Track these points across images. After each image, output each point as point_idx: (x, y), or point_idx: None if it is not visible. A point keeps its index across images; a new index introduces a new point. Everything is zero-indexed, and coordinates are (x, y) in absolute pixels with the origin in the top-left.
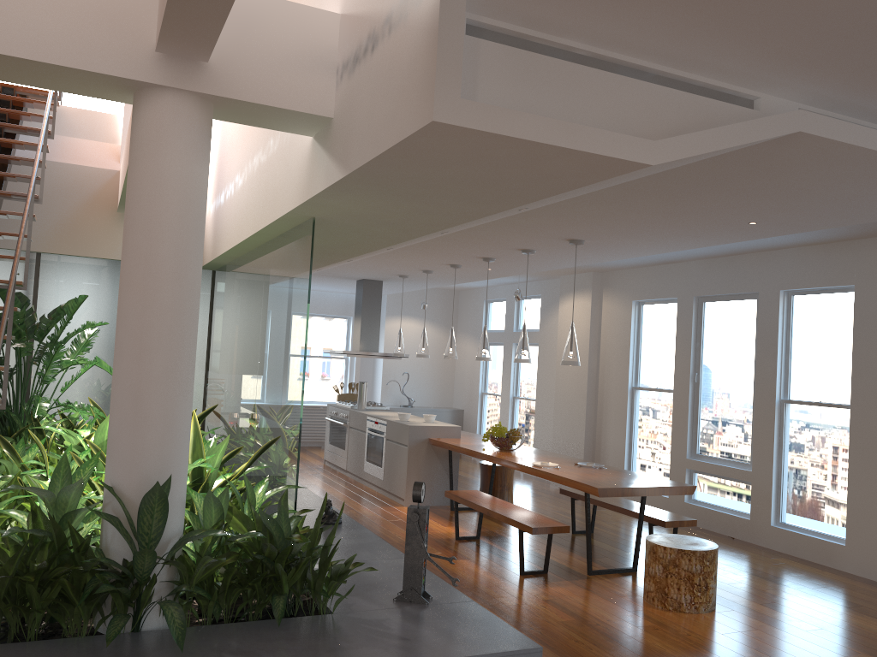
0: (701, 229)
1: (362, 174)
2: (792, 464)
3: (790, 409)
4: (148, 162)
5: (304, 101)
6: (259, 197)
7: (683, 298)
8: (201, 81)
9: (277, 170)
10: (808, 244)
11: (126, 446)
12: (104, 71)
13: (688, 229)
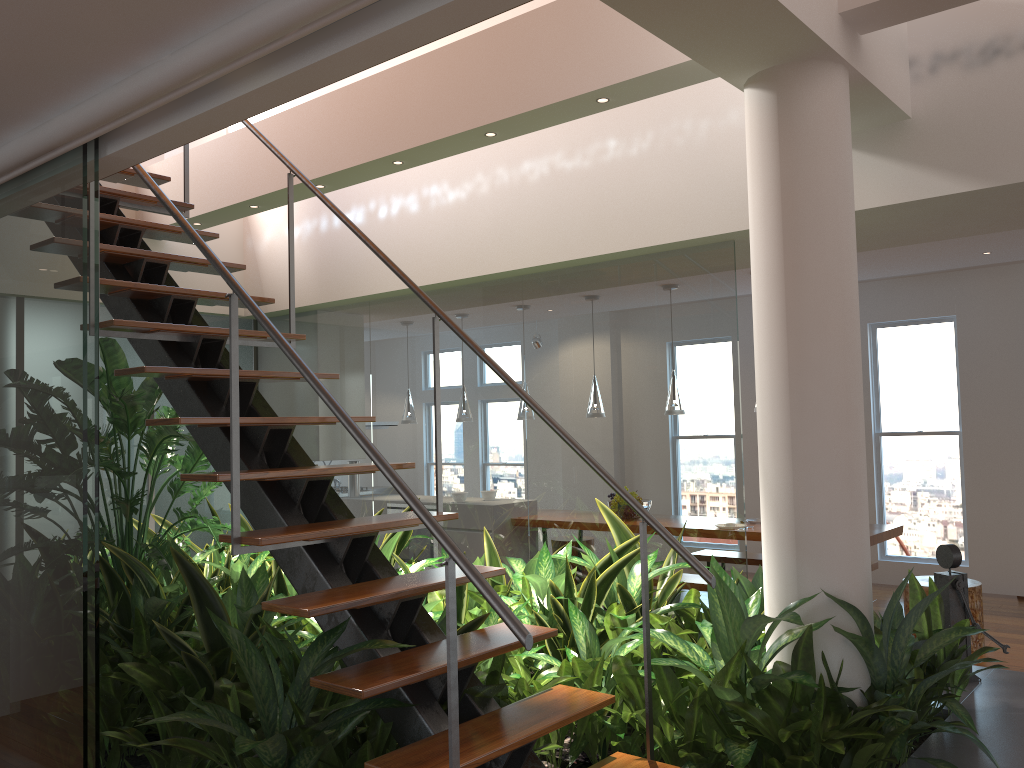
0: (920, 260)
1: (1012, 186)
2: (894, 495)
3: (885, 441)
4: (829, 159)
5: (899, 95)
6: (565, 214)
7: (740, 336)
8: (859, 59)
9: (656, 180)
10: (903, 276)
11: (844, 540)
12: (817, 32)
13: (909, 260)
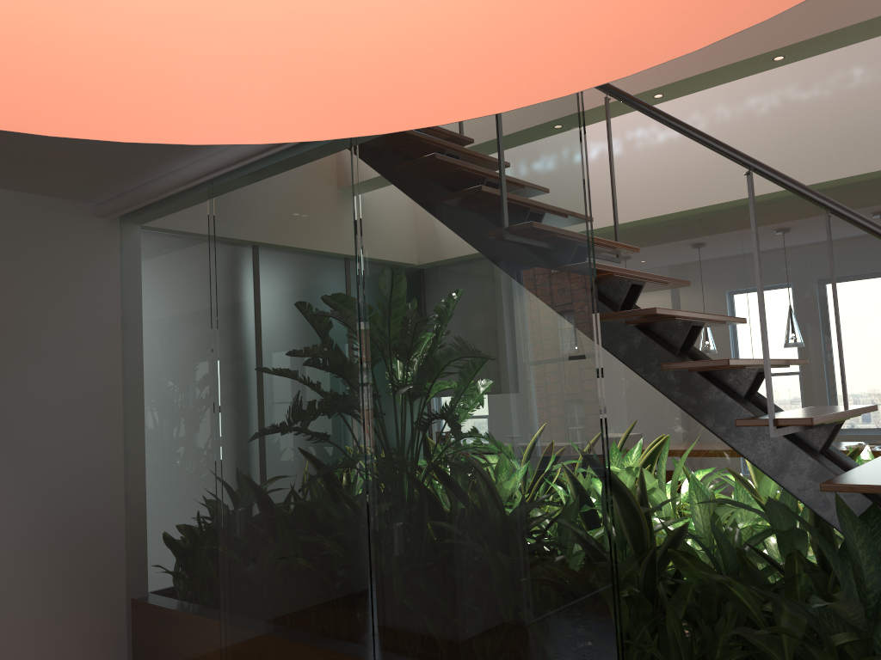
0: None
1: None
2: None
3: None
4: None
5: None
6: (803, 142)
7: None
8: None
9: None
10: None
11: None
12: None
13: None
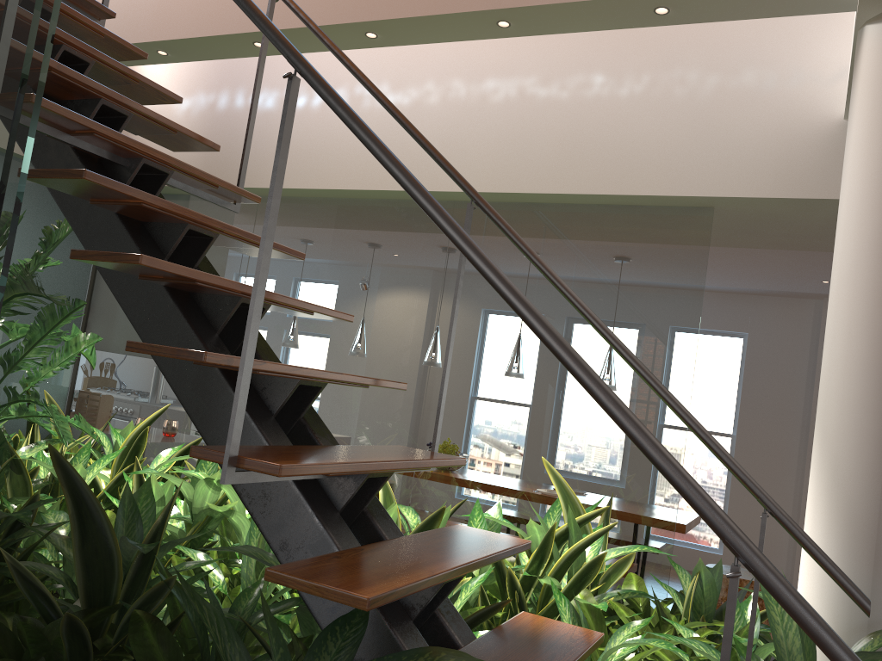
0: (767, 276)
1: None
2: None
3: None
4: None
5: None
6: (528, 144)
7: None
8: None
9: (645, 127)
10: (709, 290)
11: None
12: None
13: (758, 274)
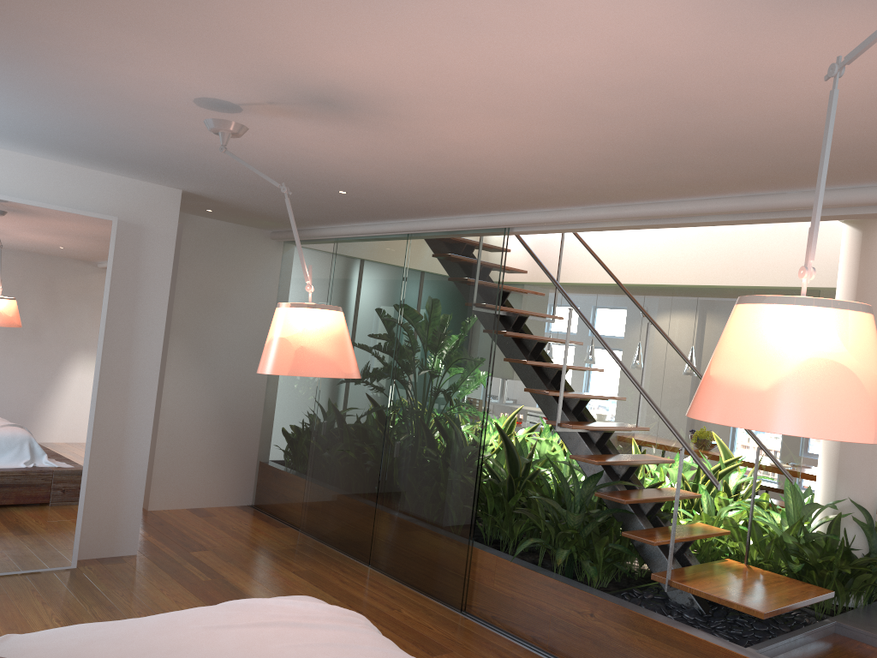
0: None
1: None
2: None
3: None
4: None
5: None
6: (710, 257)
7: None
8: None
9: (774, 247)
10: None
11: (865, 474)
12: None
13: None
